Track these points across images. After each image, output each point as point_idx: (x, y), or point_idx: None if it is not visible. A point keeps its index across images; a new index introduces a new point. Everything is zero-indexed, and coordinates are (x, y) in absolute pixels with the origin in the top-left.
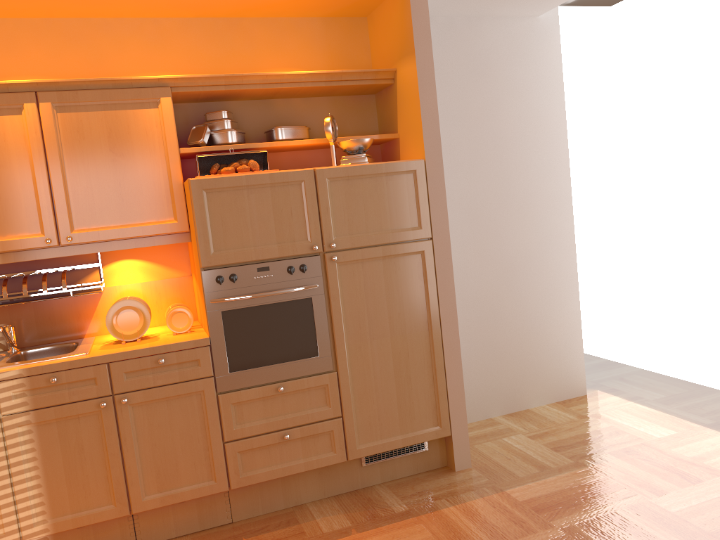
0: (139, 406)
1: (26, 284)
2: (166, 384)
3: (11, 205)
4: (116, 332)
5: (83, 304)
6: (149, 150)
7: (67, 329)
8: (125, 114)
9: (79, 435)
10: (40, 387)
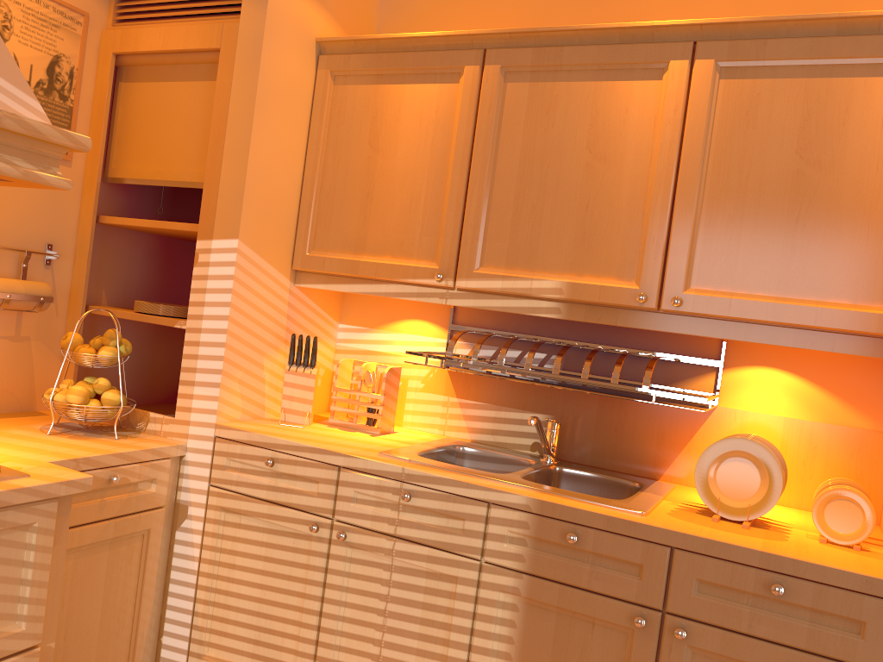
0: (706, 658)
1: (590, 361)
2: (773, 641)
3: (603, 228)
4: (708, 494)
5: (673, 422)
6: (877, 160)
7: (637, 456)
8: (847, 87)
9: (584, 655)
10: (549, 541)
